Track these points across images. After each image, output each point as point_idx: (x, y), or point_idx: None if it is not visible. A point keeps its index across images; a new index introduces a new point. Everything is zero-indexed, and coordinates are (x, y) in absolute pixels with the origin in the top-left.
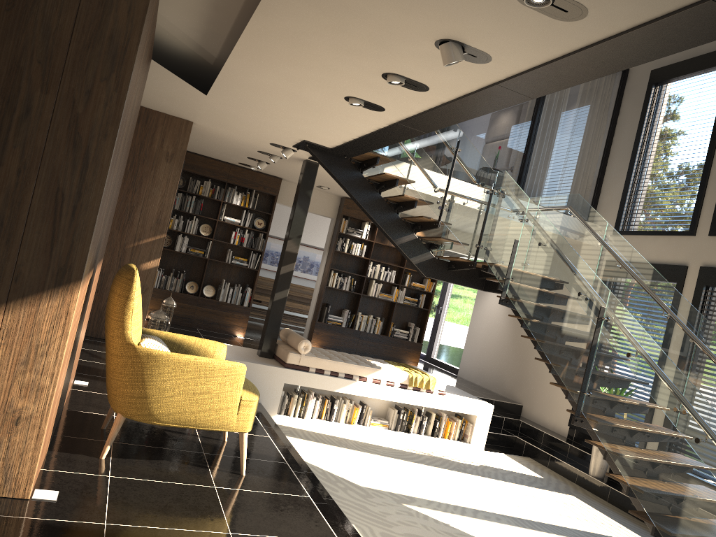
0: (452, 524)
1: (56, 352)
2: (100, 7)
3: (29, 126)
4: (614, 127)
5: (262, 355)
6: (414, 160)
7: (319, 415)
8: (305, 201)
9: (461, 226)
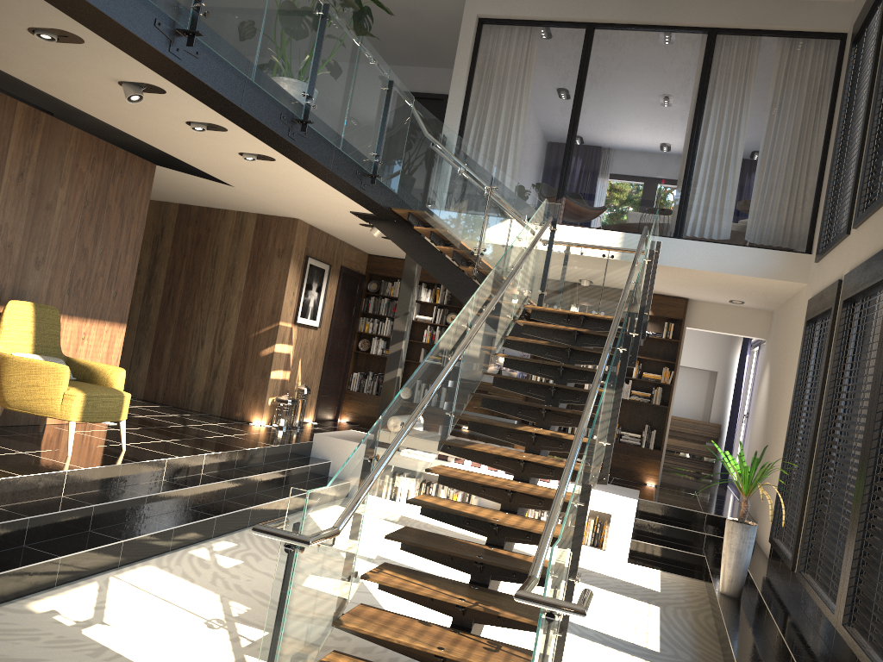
0: None
1: None
2: None
3: None
4: (830, 117)
5: None
6: (444, 208)
7: None
8: (409, 277)
9: None
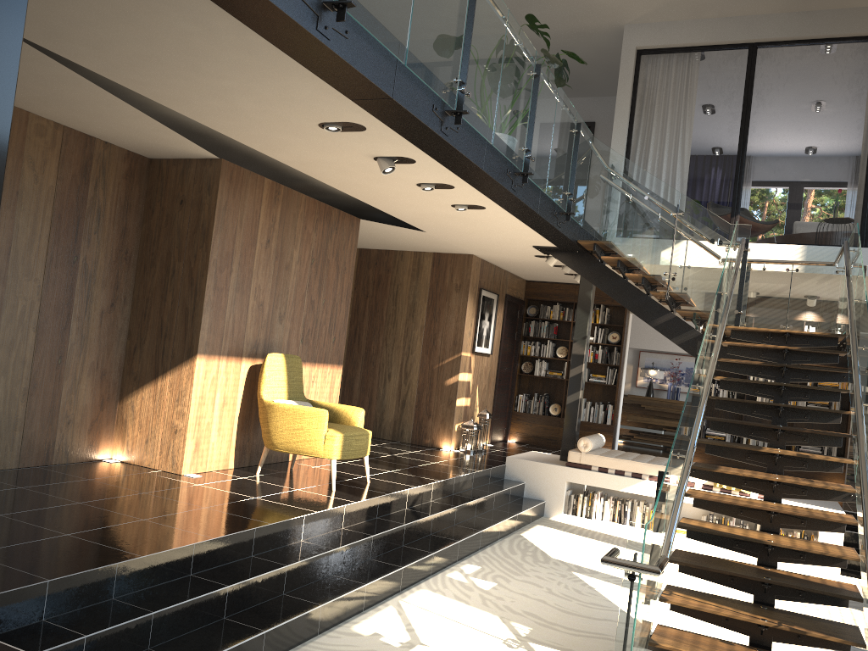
0: (599, 589)
1: (189, 394)
2: (197, 211)
3: (175, 279)
4: None
5: (562, 459)
6: (630, 237)
7: (614, 518)
8: (585, 302)
9: (699, 293)
